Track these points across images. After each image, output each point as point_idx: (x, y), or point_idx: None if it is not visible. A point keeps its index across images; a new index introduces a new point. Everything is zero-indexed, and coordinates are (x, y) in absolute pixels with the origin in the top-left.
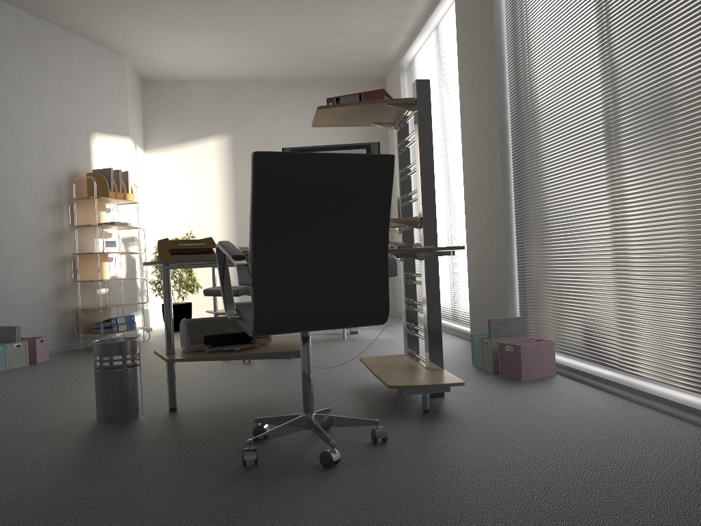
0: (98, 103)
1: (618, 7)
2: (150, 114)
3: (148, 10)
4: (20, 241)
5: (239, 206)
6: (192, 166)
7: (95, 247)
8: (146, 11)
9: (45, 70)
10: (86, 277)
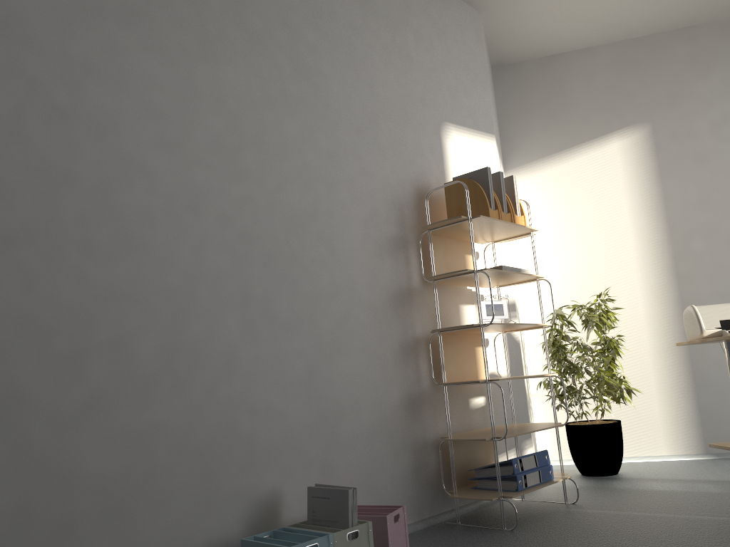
0: (449, 76)
1: None
2: (510, 115)
3: None
4: (345, 307)
5: (678, 243)
6: (584, 186)
7: (461, 320)
8: None
9: (371, 14)
10: (453, 376)
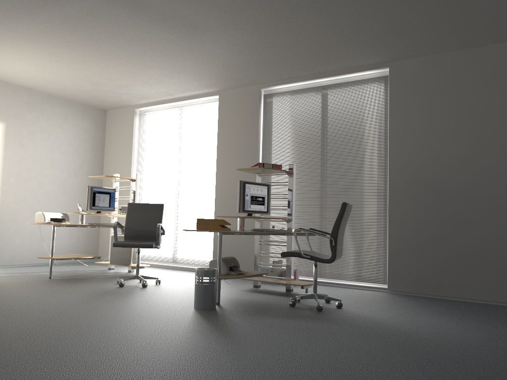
0: None
1: (340, 153)
2: None
3: (48, 45)
4: None
5: (5, 177)
6: None
7: None
8: (45, 45)
9: None
10: None
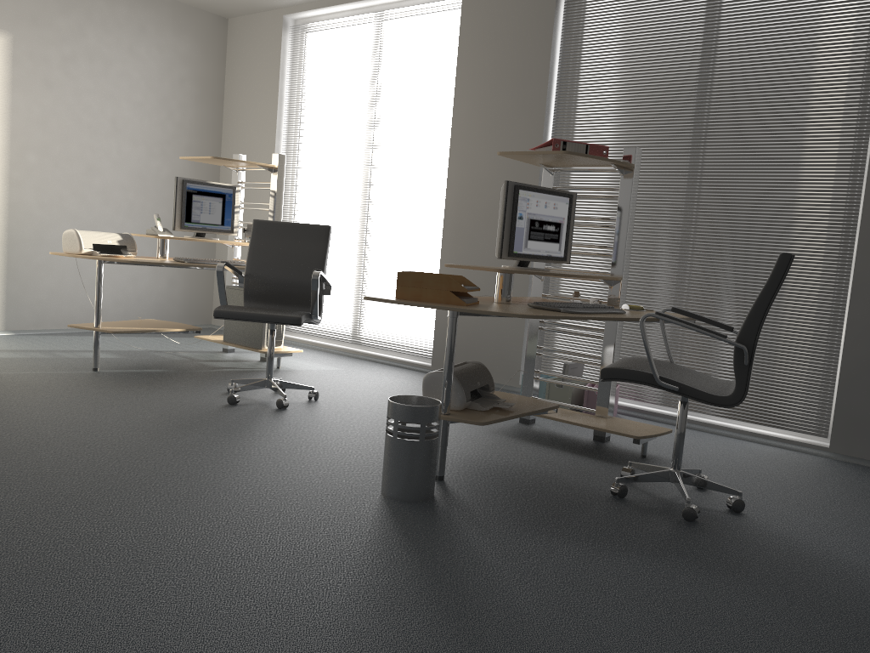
0: None
1: (744, 126)
2: None
3: None
4: None
5: (16, 153)
6: None
7: None
8: None
9: None
10: None
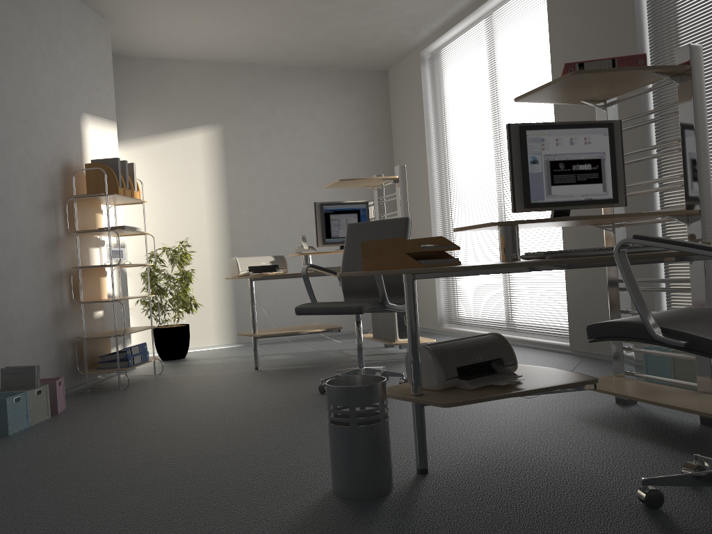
0: (87, 76)
1: None
2: (124, 98)
3: None
4: (16, 251)
5: (233, 209)
6: (175, 162)
7: (90, 259)
8: None
9: (34, 28)
10: (86, 297)
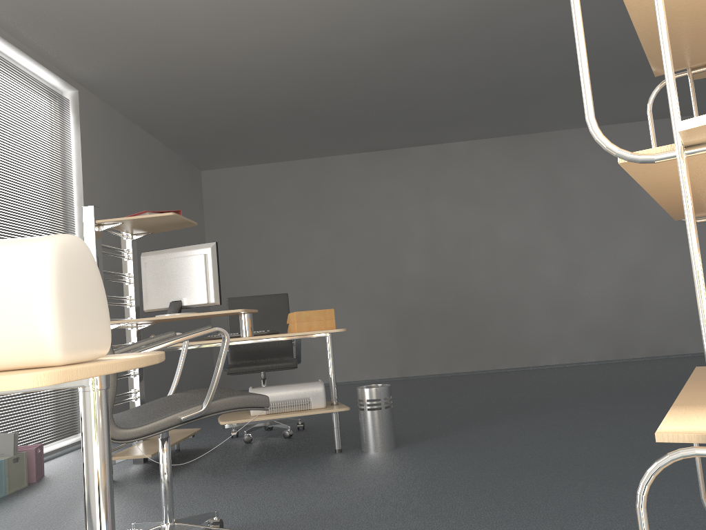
0: None
1: (25, 204)
2: None
3: None
4: None
5: None
6: None
7: None
8: None
9: None
10: None
